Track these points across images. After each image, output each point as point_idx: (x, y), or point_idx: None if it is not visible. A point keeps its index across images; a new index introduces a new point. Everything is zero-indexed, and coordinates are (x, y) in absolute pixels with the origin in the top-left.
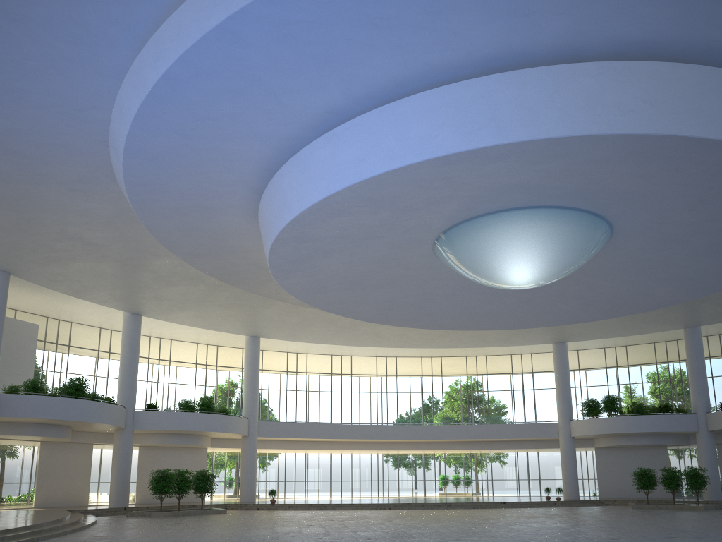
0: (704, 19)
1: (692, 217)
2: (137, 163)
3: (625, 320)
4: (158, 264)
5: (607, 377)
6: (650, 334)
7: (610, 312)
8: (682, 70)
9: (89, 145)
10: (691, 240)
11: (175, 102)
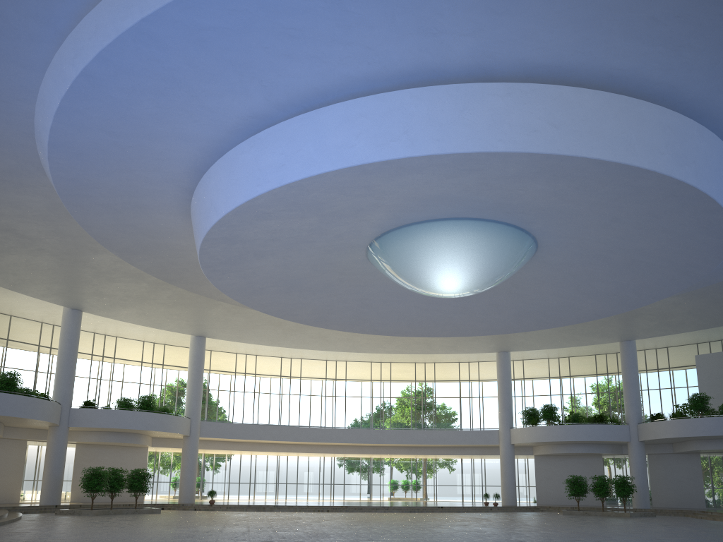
0: (602, 48)
1: (609, 234)
2: (63, 157)
3: (564, 332)
4: (96, 259)
5: (550, 387)
6: (590, 346)
7: (542, 324)
8: (584, 95)
9: (17, 137)
10: (611, 256)
11: (96, 99)
